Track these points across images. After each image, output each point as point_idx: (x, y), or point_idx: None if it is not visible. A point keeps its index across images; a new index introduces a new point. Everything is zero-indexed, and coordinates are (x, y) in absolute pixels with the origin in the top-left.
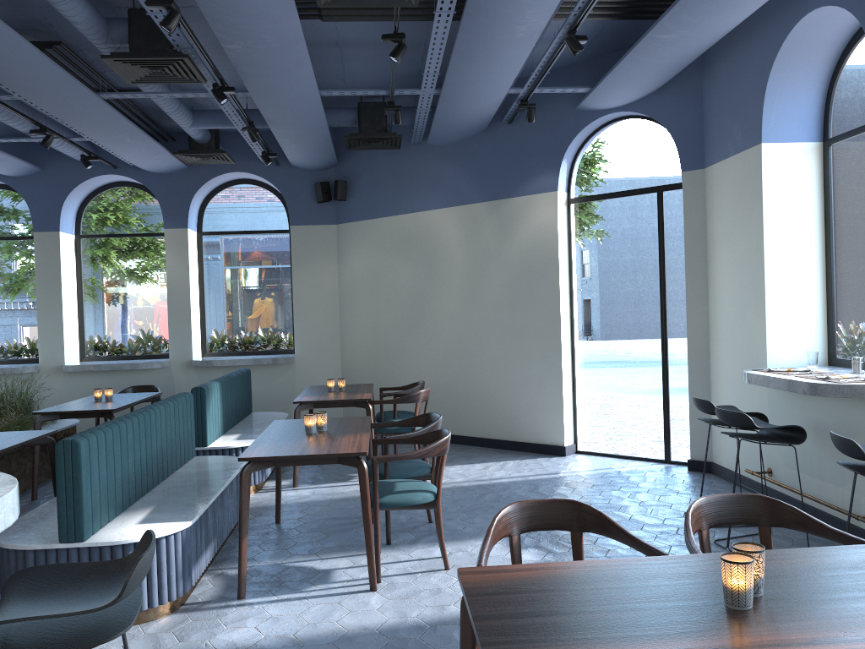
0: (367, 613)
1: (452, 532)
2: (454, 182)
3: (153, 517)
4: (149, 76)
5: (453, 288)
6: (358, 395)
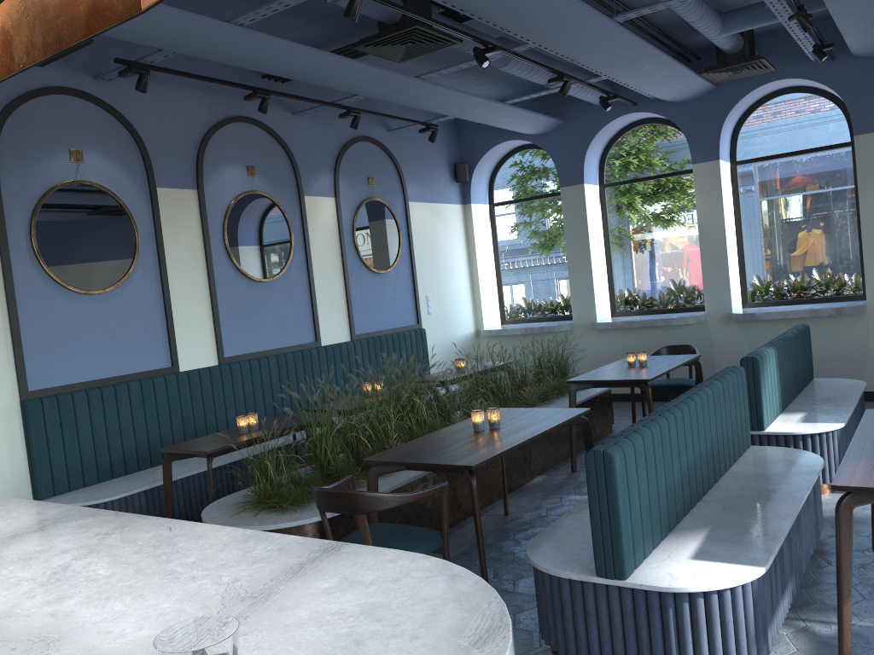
0: None
1: None
2: None
3: (709, 550)
4: None
5: None
6: None
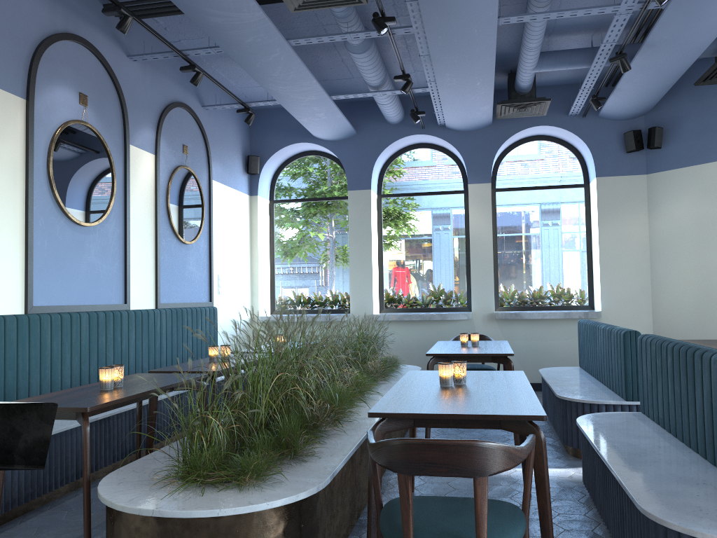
0: None
1: None
2: None
3: None
4: None
5: None
6: None
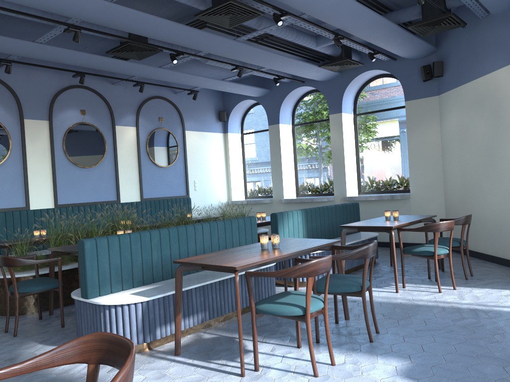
0: None
1: (377, 346)
2: None
3: (143, 291)
4: (231, 20)
5: None
6: (391, 224)
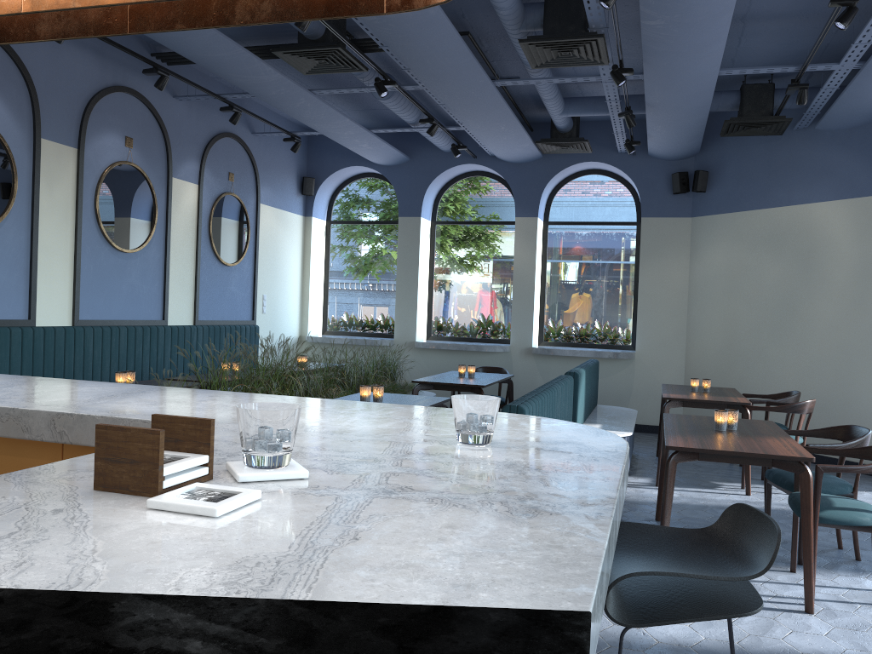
0: (814, 636)
1: None
2: (847, 172)
3: None
4: (555, 59)
5: (835, 291)
6: (732, 399)
